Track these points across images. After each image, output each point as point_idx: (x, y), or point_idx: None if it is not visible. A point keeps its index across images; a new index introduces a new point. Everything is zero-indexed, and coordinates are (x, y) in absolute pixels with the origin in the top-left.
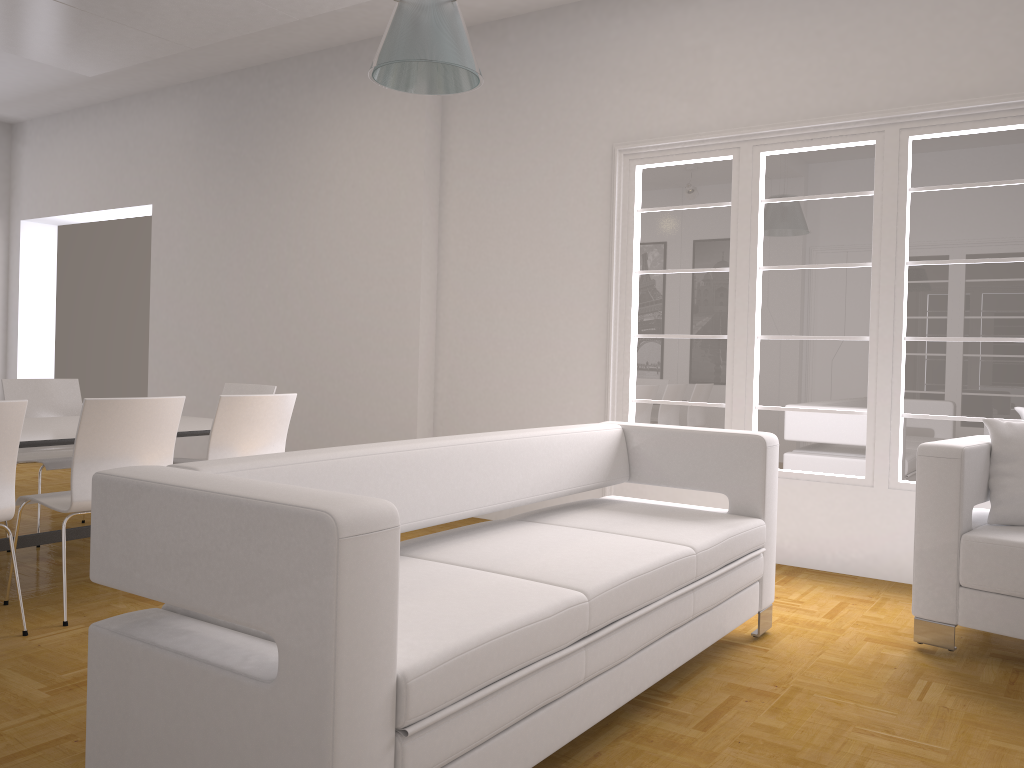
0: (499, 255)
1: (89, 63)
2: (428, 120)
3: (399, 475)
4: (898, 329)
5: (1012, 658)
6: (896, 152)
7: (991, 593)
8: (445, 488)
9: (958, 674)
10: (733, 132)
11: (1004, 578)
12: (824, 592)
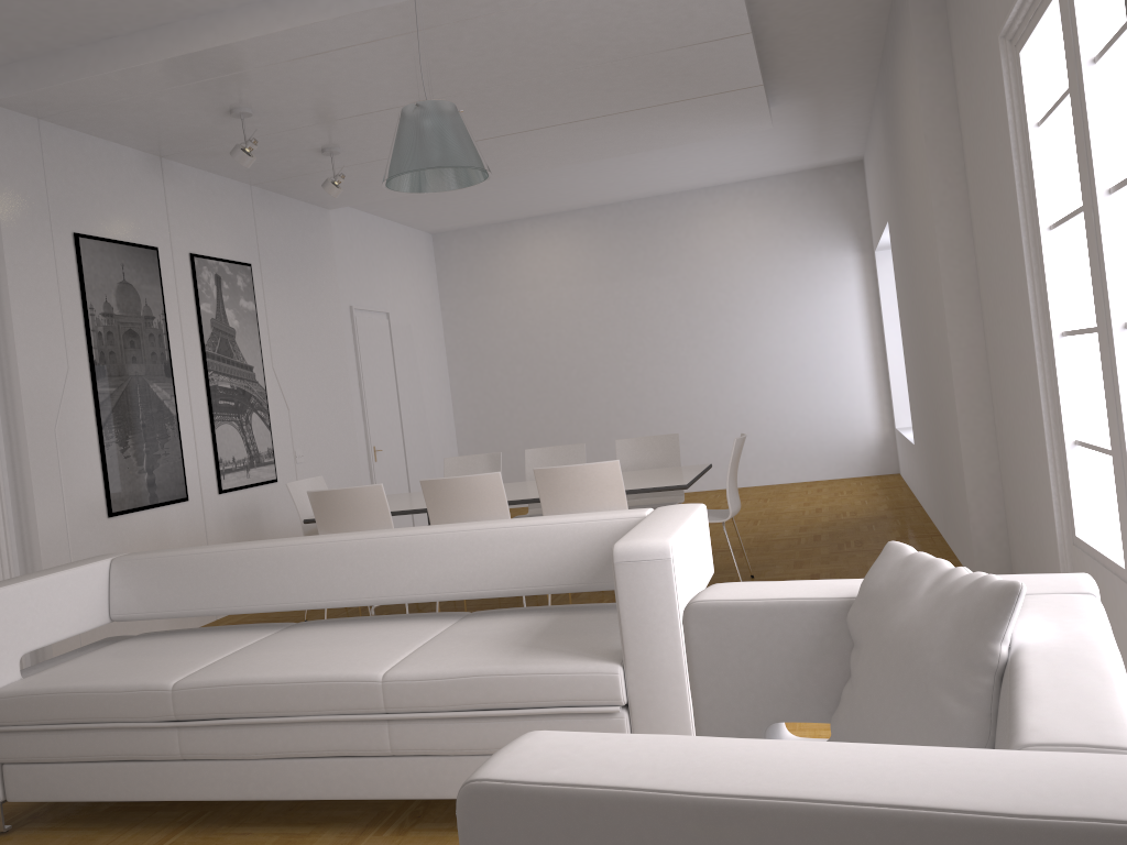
0: (989, 228)
1: (746, 123)
2: (922, 66)
3: (260, 566)
4: None
5: None
6: None
7: None
8: (309, 579)
9: None
10: None
11: None
12: None
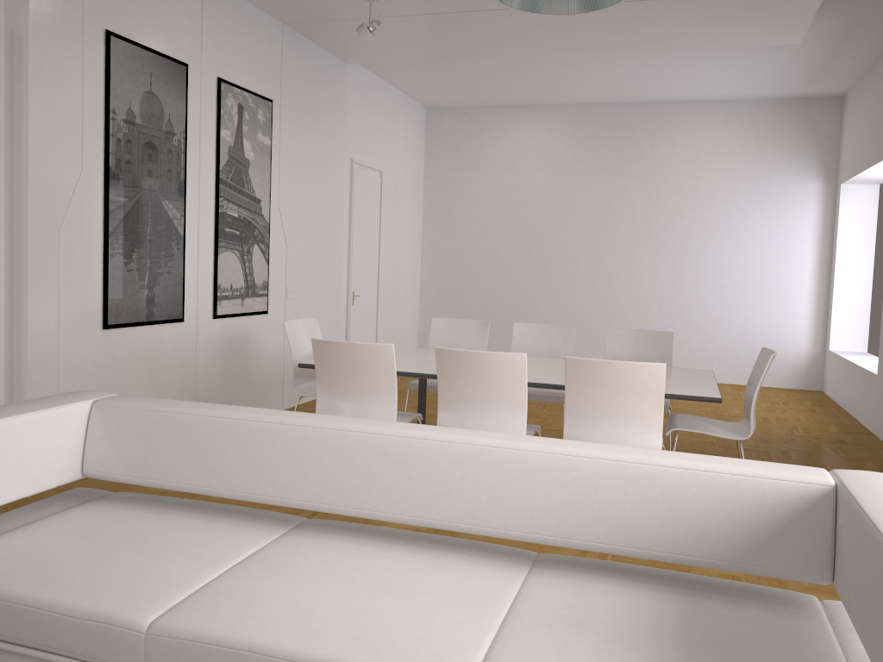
0: None
1: (779, 33)
2: None
3: (275, 447)
4: None
5: None
6: None
7: None
8: (337, 476)
9: None
10: None
11: None
12: None
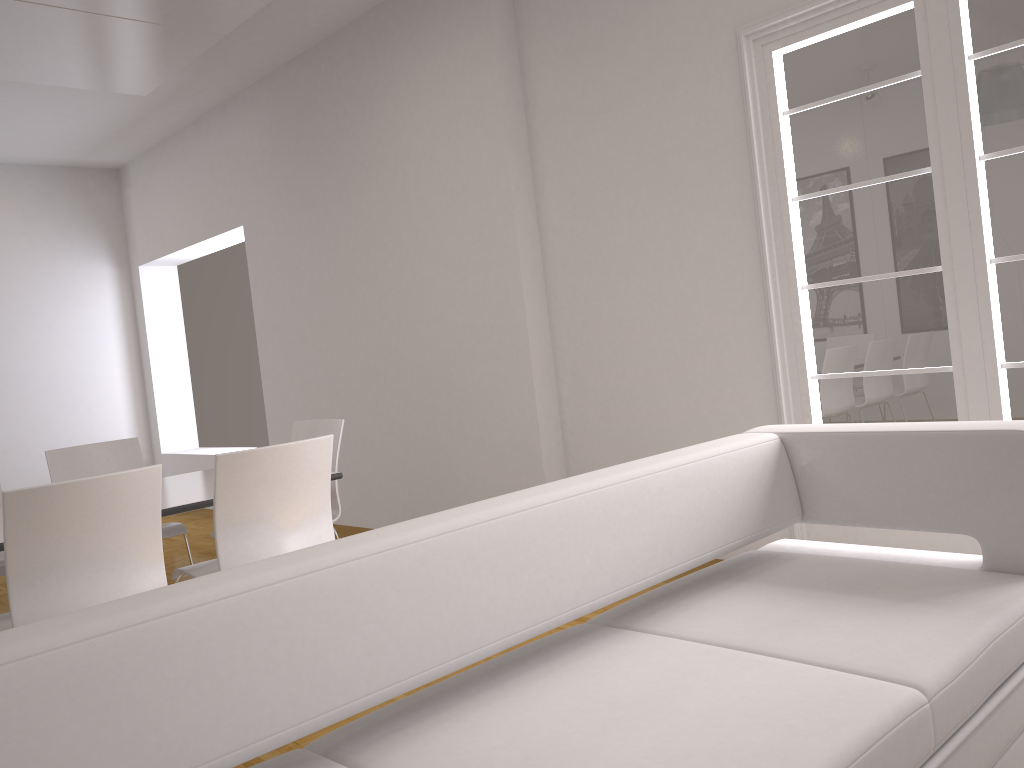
0: (610, 211)
1: (134, 79)
2: (500, 58)
3: (307, 621)
4: None
5: None
6: None
7: None
8: (420, 621)
9: None
10: None
11: None
12: None
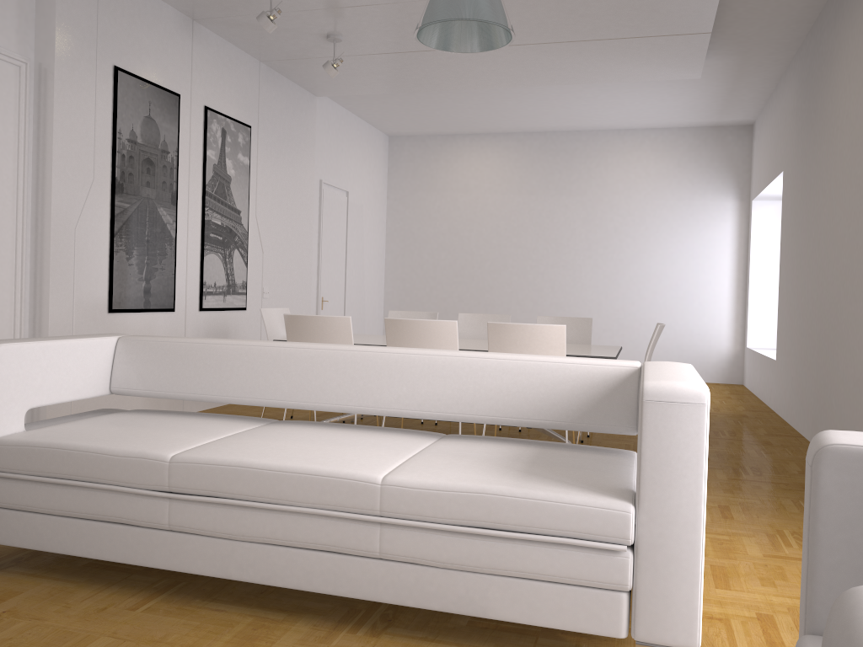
0: None
1: (680, 70)
2: None
3: (256, 363)
4: None
5: None
6: None
7: None
8: (301, 381)
9: None
10: None
11: None
12: None
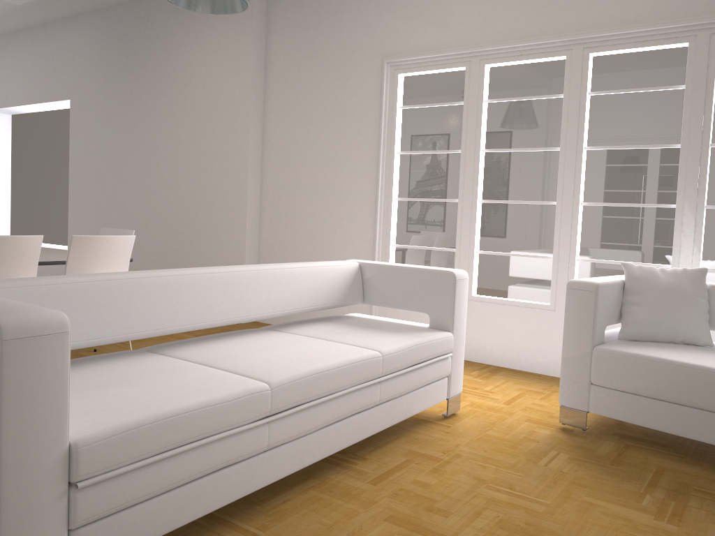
0: (304, 139)
1: None
2: (255, 39)
3: (151, 294)
4: (576, 196)
5: (628, 436)
6: (580, 65)
7: (612, 389)
8: (193, 305)
9: (582, 447)
10: (466, 49)
11: (621, 379)
12: (512, 385)
